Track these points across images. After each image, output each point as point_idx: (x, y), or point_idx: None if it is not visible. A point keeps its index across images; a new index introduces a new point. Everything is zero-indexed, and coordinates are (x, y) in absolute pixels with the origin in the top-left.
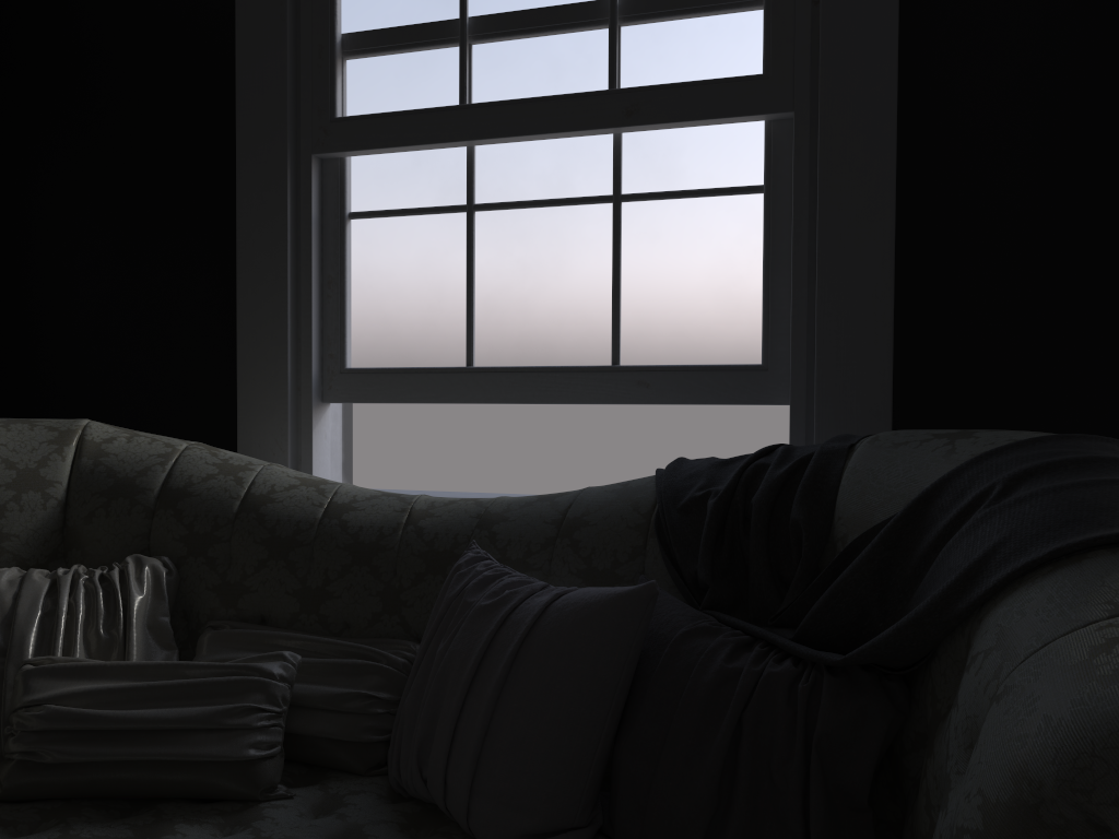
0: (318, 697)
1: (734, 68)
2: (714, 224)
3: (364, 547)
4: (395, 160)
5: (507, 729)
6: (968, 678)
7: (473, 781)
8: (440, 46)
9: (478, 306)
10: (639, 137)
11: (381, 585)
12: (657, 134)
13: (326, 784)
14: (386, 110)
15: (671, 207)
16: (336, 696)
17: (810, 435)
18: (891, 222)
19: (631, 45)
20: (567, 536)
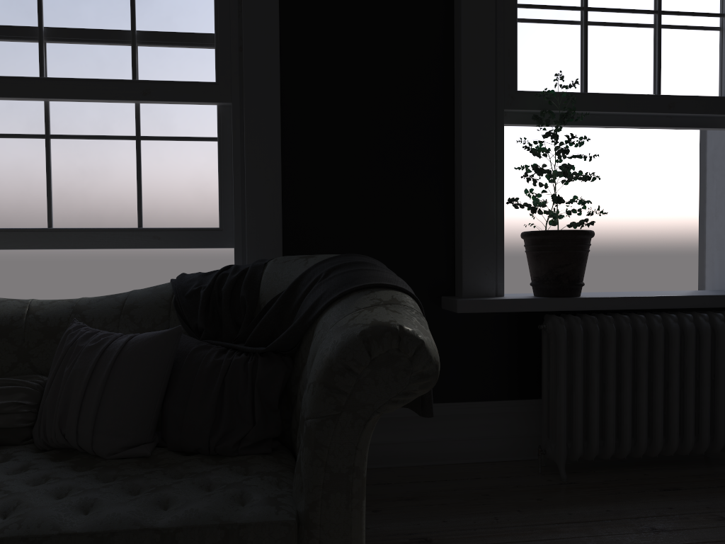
0: None
1: (201, 77)
2: (192, 155)
3: (2, 328)
4: None
5: (111, 400)
6: (313, 343)
7: (94, 427)
8: (26, 41)
9: (54, 193)
10: (150, 106)
11: (16, 347)
12: (160, 106)
13: None
14: None
15: (169, 144)
16: None
17: (244, 262)
18: (279, 160)
19: (144, 57)
20: (127, 314)
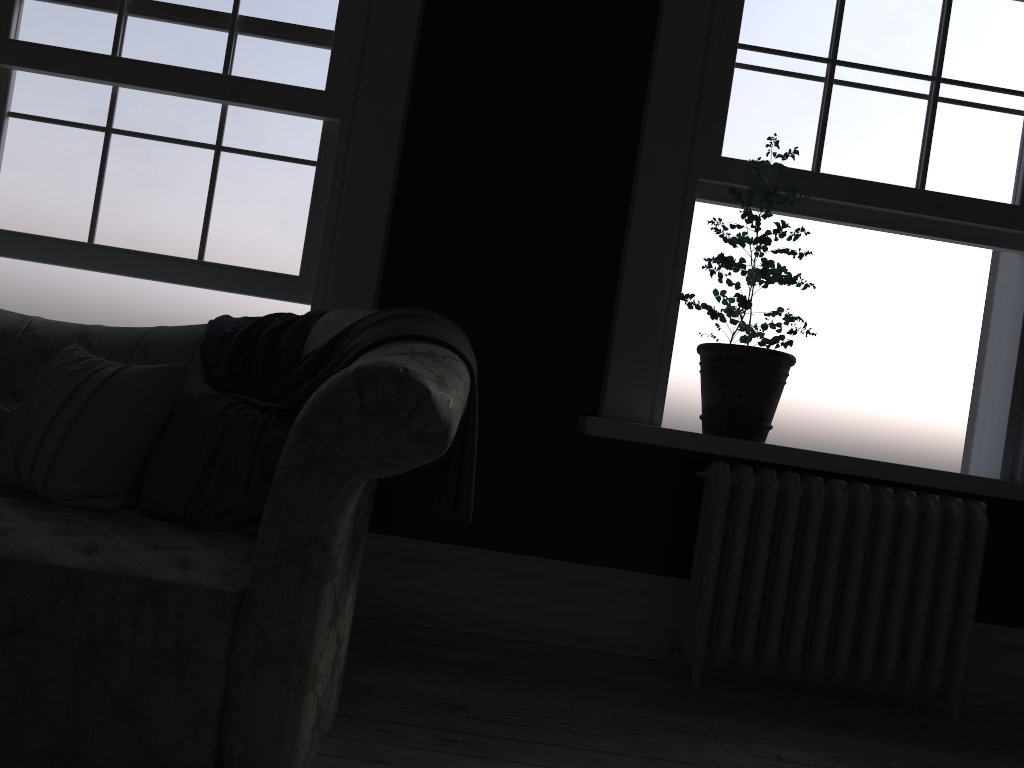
0: None
1: (308, 82)
2: (281, 179)
3: None
4: (53, 81)
5: (80, 434)
6: None
7: (52, 464)
8: (103, 10)
9: (104, 201)
10: (240, 110)
11: None
12: (252, 112)
13: None
14: (52, 44)
15: (255, 162)
16: None
17: None
18: (387, 200)
19: (242, 48)
20: (142, 349)
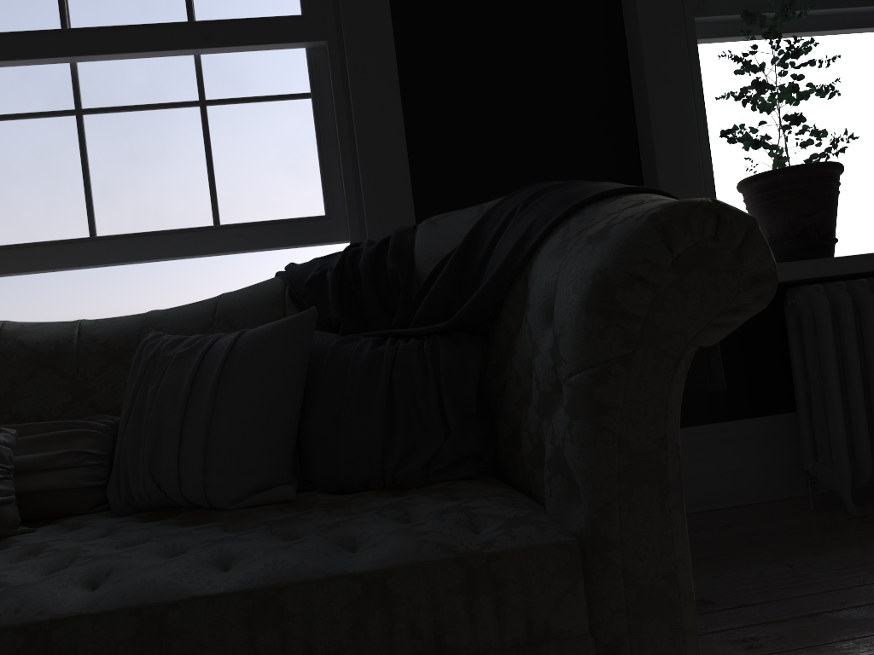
0: (37, 460)
1: (281, 10)
2: (278, 120)
3: (45, 356)
4: (2, 74)
5: (226, 421)
6: (535, 287)
7: (205, 464)
8: None
9: (94, 189)
10: (215, 58)
11: (68, 380)
12: (228, 57)
13: (59, 522)
14: None
15: (245, 108)
16: (53, 456)
17: None
18: (400, 112)
19: None
20: (222, 319)
